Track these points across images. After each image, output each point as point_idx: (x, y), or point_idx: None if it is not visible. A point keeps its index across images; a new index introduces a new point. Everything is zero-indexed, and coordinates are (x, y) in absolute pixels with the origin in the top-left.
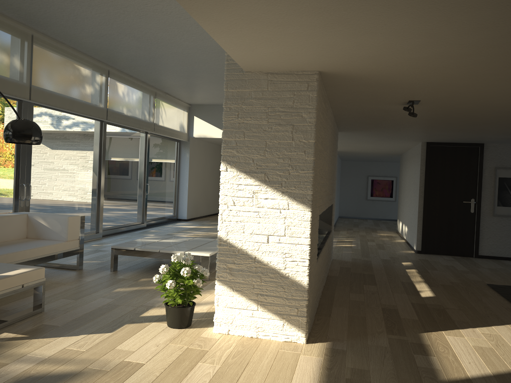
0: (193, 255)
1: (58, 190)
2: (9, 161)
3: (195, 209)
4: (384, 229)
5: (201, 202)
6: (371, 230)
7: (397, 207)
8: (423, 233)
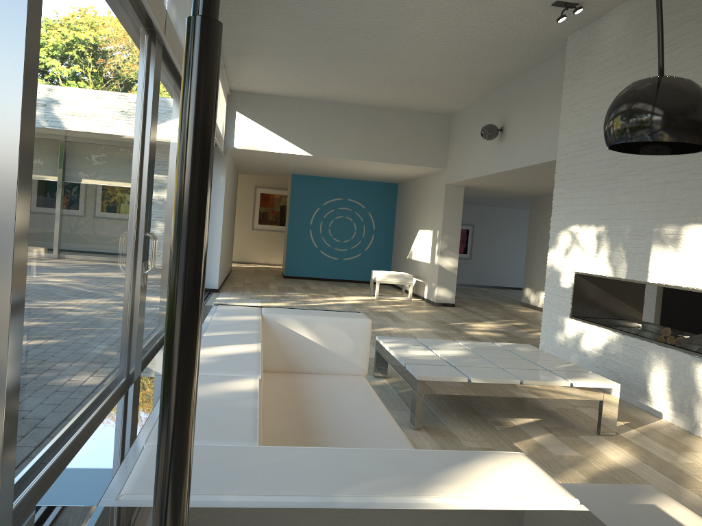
0: (590, 387)
1: (159, 245)
2: (133, 179)
3: (221, 270)
4: (497, 301)
5: (223, 259)
6: (488, 303)
7: (472, 267)
8: (663, 315)
